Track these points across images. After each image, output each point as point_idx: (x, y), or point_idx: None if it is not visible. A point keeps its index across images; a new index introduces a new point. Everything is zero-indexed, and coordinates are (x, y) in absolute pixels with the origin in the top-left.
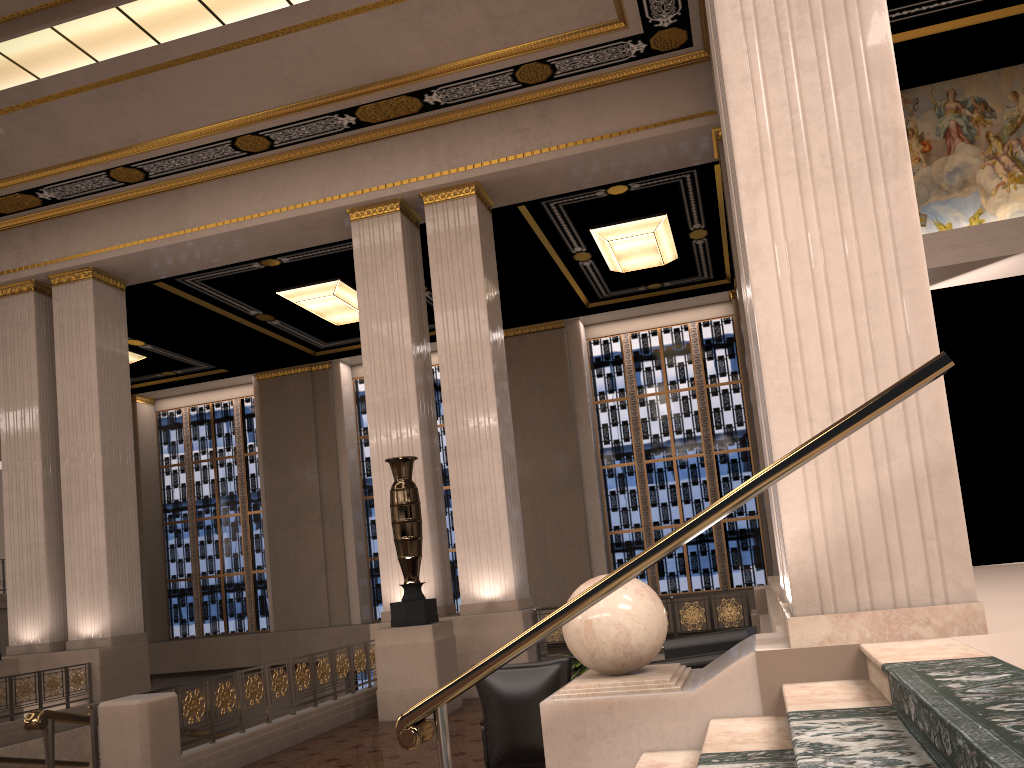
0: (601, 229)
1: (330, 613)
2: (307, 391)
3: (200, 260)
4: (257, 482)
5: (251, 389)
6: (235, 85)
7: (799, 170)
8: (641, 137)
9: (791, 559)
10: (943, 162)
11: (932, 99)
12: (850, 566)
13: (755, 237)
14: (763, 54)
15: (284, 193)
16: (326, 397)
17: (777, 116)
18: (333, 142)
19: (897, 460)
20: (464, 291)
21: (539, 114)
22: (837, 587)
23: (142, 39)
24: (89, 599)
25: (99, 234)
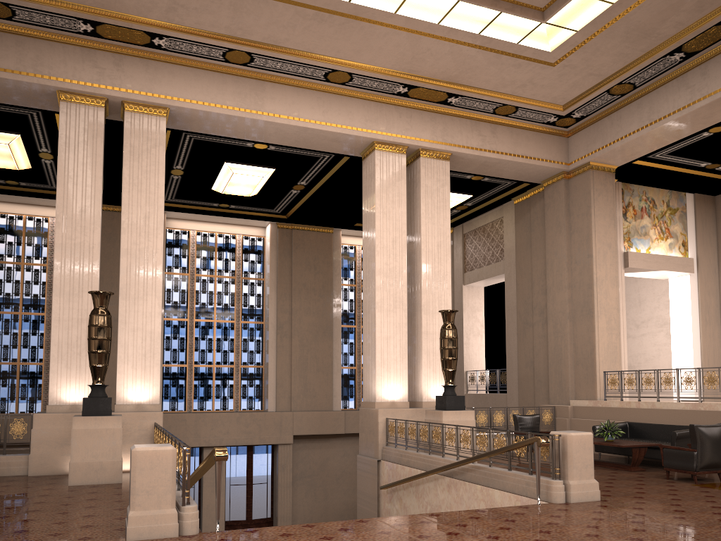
0: None
1: None
2: None
3: (241, 132)
4: None
5: None
6: (385, 48)
7: None
8: (537, 163)
9: None
10: (639, 221)
11: (638, 192)
12: None
13: None
14: None
15: (339, 115)
16: None
17: None
18: (376, 96)
19: None
20: (439, 215)
21: (491, 130)
22: None
23: (392, 6)
24: (140, 372)
25: (185, 87)
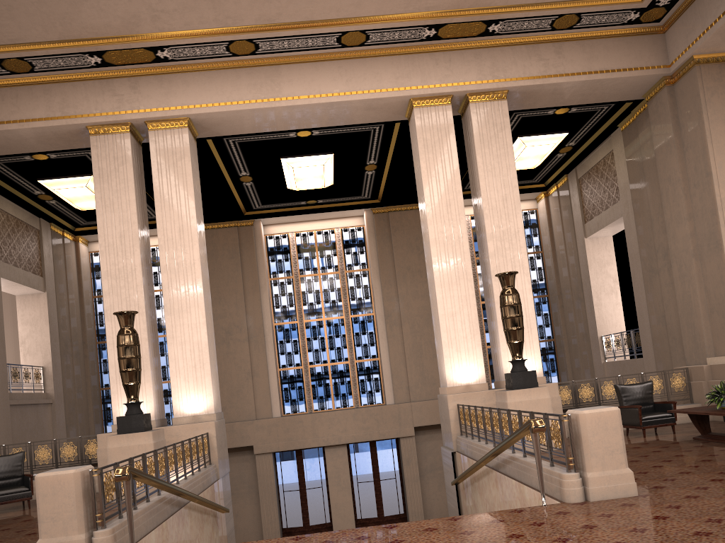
0: (525, 138)
1: (256, 409)
2: (235, 241)
3: (270, 124)
4: None
5: None
6: None
7: None
8: (623, 75)
9: None
10: None
11: None
12: None
13: None
14: None
15: (365, 80)
16: (250, 247)
17: None
18: (405, 48)
19: None
20: (500, 165)
21: (555, 50)
22: None
23: None
24: (193, 384)
25: (200, 92)
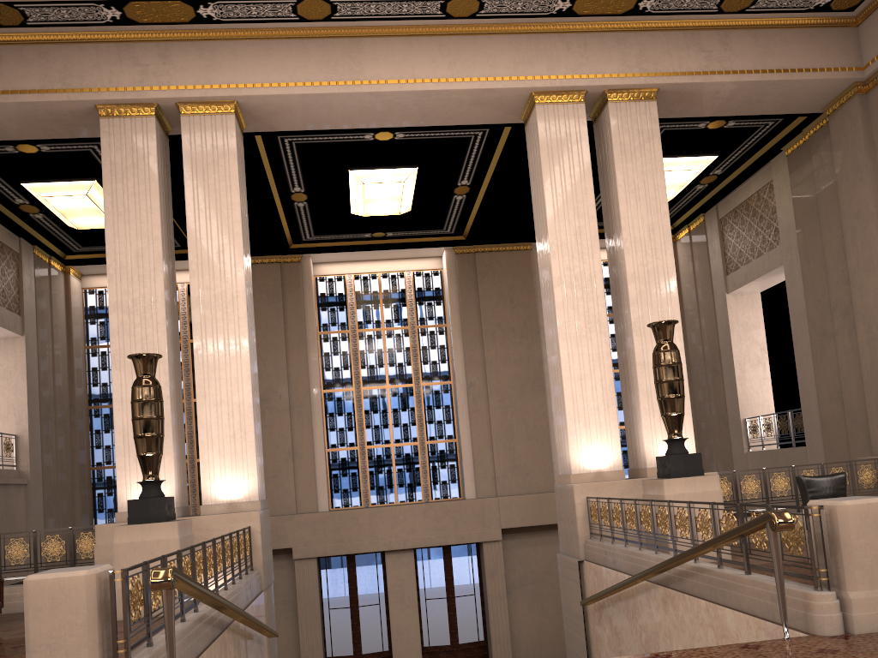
0: (663, 159)
1: (296, 501)
2: (276, 282)
3: (344, 117)
4: None
5: None
6: None
7: None
8: (805, 77)
9: None
10: None
11: None
12: None
13: None
14: None
15: (474, 64)
16: (296, 290)
17: None
18: (528, 25)
19: None
20: (647, 184)
21: (720, 40)
22: None
23: None
24: (230, 459)
25: (253, 67)
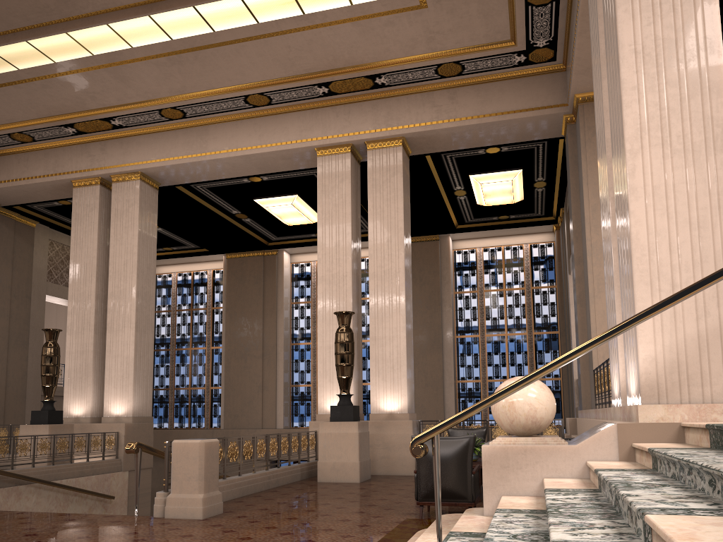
0: (477, 175)
1: (263, 419)
2: (260, 268)
3: (211, 173)
4: (219, 327)
5: (220, 264)
6: (255, 61)
7: (663, 144)
8: (516, 117)
9: (642, 371)
10: None
11: None
12: (677, 377)
13: (633, 181)
14: (646, 74)
15: (274, 134)
16: (272, 274)
17: (652, 111)
18: (310, 103)
19: (710, 317)
20: (389, 208)
21: (449, 96)
22: (669, 389)
23: (204, 27)
24: (119, 390)
25: (148, 151)
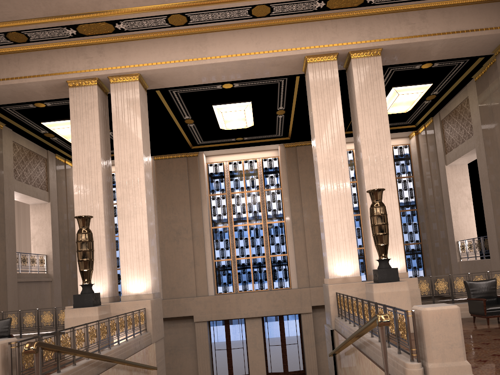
0: (398, 88)
1: (196, 289)
2: (184, 167)
3: (200, 78)
4: None
5: None
6: None
7: None
8: (476, 34)
9: None
10: None
11: None
12: None
13: None
14: None
15: (270, 42)
16: (195, 171)
17: None
18: (301, 17)
19: None
20: (375, 106)
21: (420, 16)
22: None
23: None
24: (136, 271)
25: (147, 54)
